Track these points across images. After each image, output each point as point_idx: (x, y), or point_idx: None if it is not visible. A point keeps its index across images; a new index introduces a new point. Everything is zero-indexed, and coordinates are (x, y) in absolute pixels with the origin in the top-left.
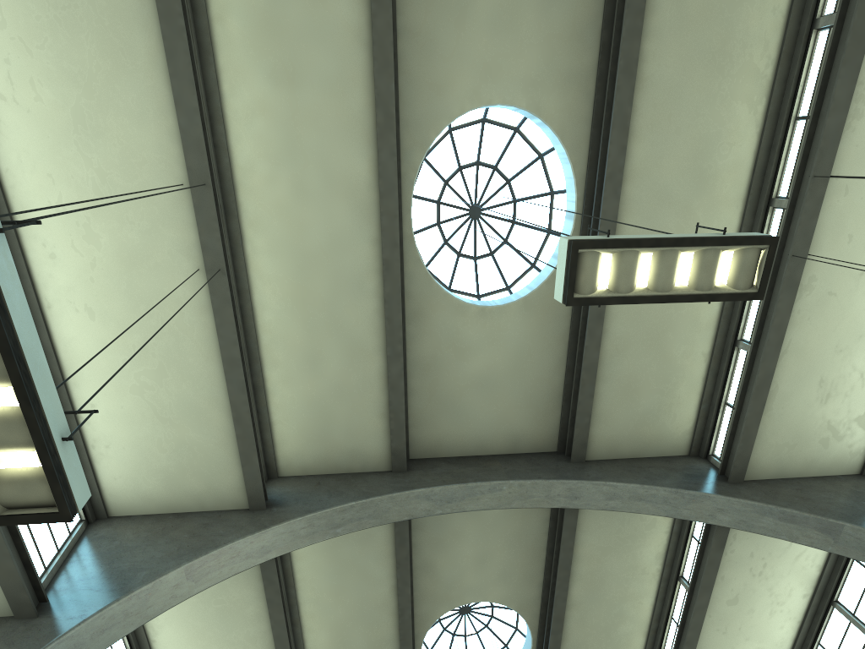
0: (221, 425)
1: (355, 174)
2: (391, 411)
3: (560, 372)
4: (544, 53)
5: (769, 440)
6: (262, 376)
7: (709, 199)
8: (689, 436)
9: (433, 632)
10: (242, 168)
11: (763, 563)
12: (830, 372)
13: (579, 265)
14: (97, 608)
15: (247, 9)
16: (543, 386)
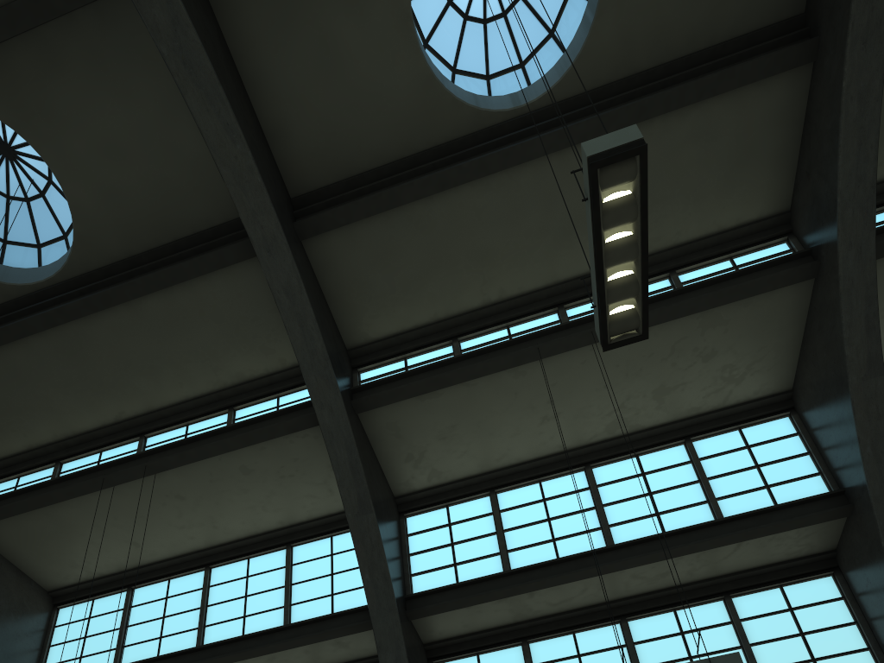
0: None
1: None
2: None
3: (373, 162)
4: None
5: (397, 415)
6: None
7: (553, 250)
8: (363, 341)
9: None
10: None
11: (293, 473)
12: (461, 429)
13: (623, 161)
14: None
15: None
16: (352, 146)
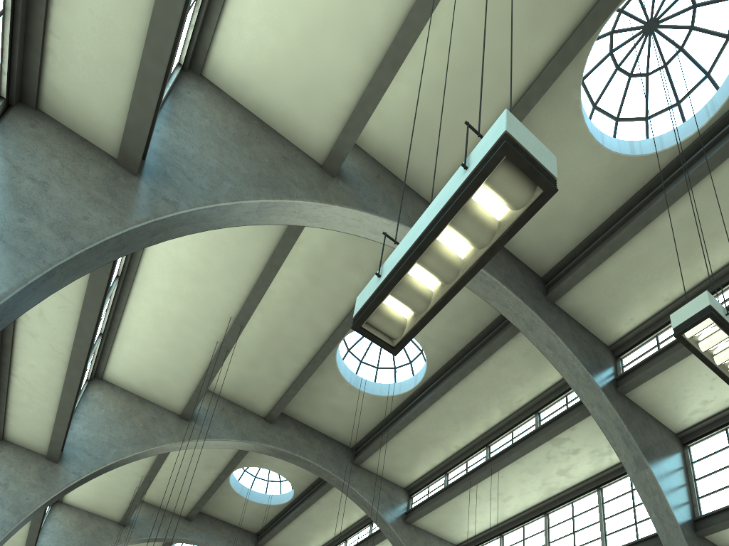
0: (188, 386)
1: (322, 325)
2: (279, 402)
3: (372, 426)
4: (439, 333)
5: (428, 519)
6: None
7: (468, 426)
8: (409, 483)
9: None
10: (269, 289)
11: None
12: (464, 515)
13: None
14: (87, 470)
15: (312, 249)
16: (361, 425)
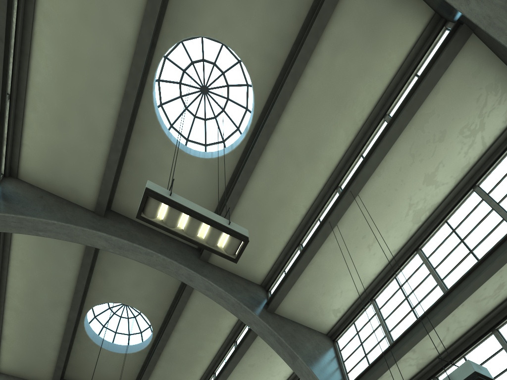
0: None
1: (123, 29)
2: (104, 179)
3: (212, 209)
4: (260, 34)
5: (292, 300)
6: (23, 112)
7: (312, 168)
8: (264, 276)
9: (101, 307)
10: None
11: (271, 354)
12: (329, 283)
13: (148, 202)
14: None
15: None
16: None
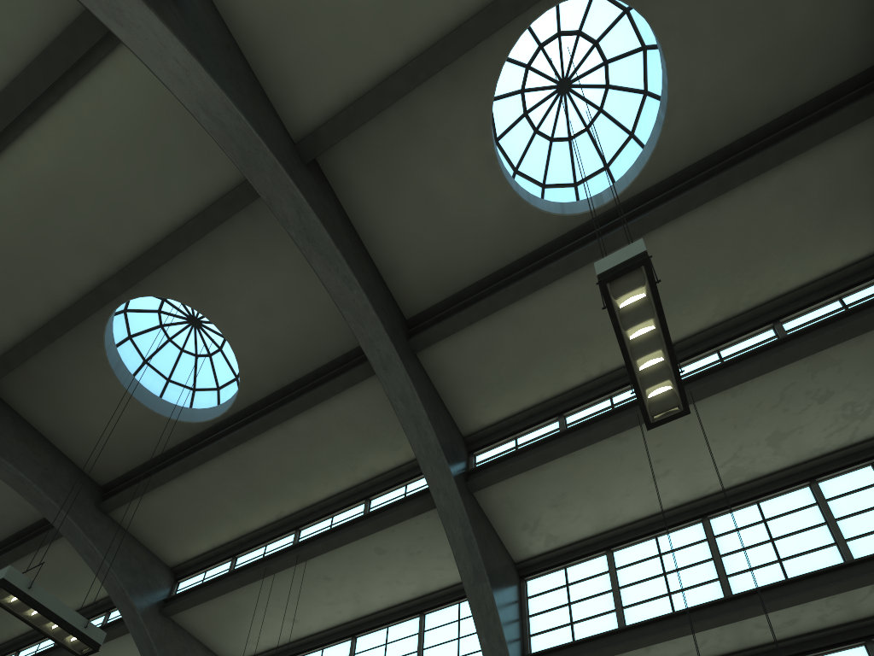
0: None
1: None
2: (355, 105)
3: (473, 277)
4: (714, 89)
5: (509, 490)
6: None
7: None
8: (477, 428)
9: (147, 301)
10: None
11: (420, 550)
12: (572, 495)
13: (630, 273)
14: None
15: None
16: (454, 269)
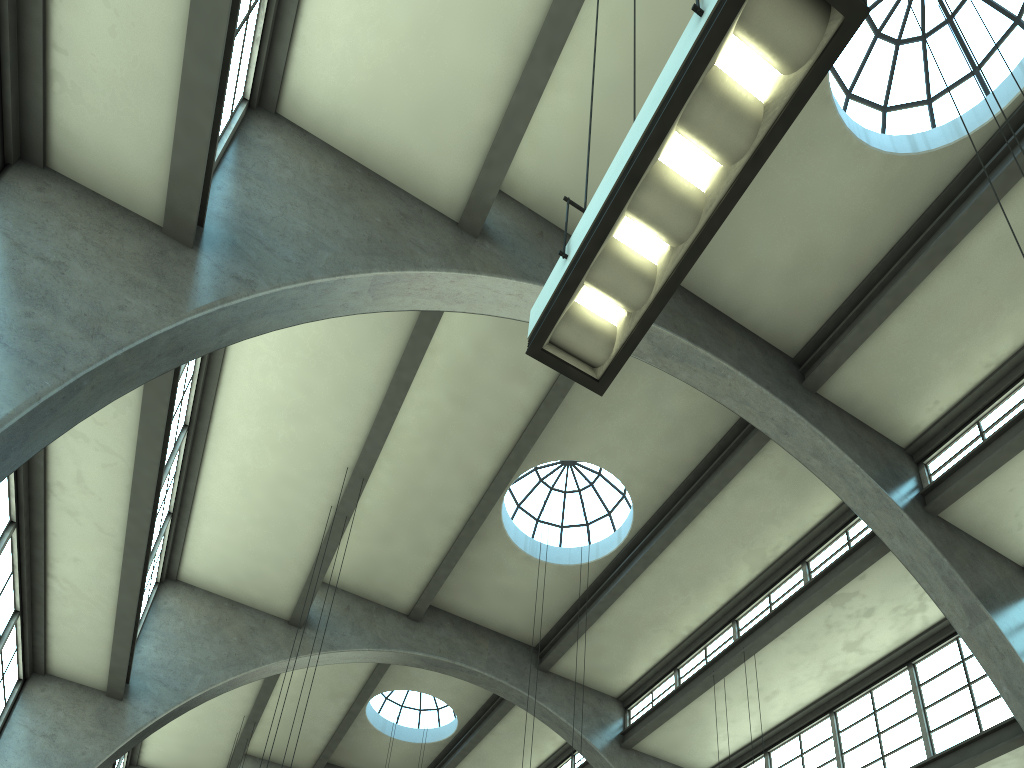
0: (296, 576)
1: (478, 468)
2: (427, 589)
3: (562, 611)
4: (648, 462)
5: (656, 738)
6: None
7: (702, 594)
8: (623, 690)
9: None
10: (398, 425)
11: None
12: (708, 727)
13: None
14: (165, 707)
15: (455, 358)
16: (546, 612)
